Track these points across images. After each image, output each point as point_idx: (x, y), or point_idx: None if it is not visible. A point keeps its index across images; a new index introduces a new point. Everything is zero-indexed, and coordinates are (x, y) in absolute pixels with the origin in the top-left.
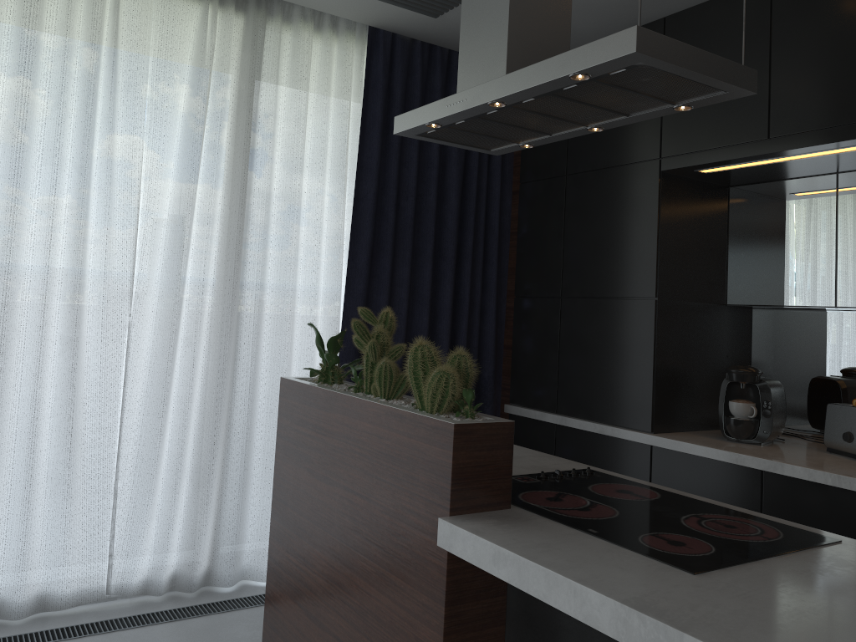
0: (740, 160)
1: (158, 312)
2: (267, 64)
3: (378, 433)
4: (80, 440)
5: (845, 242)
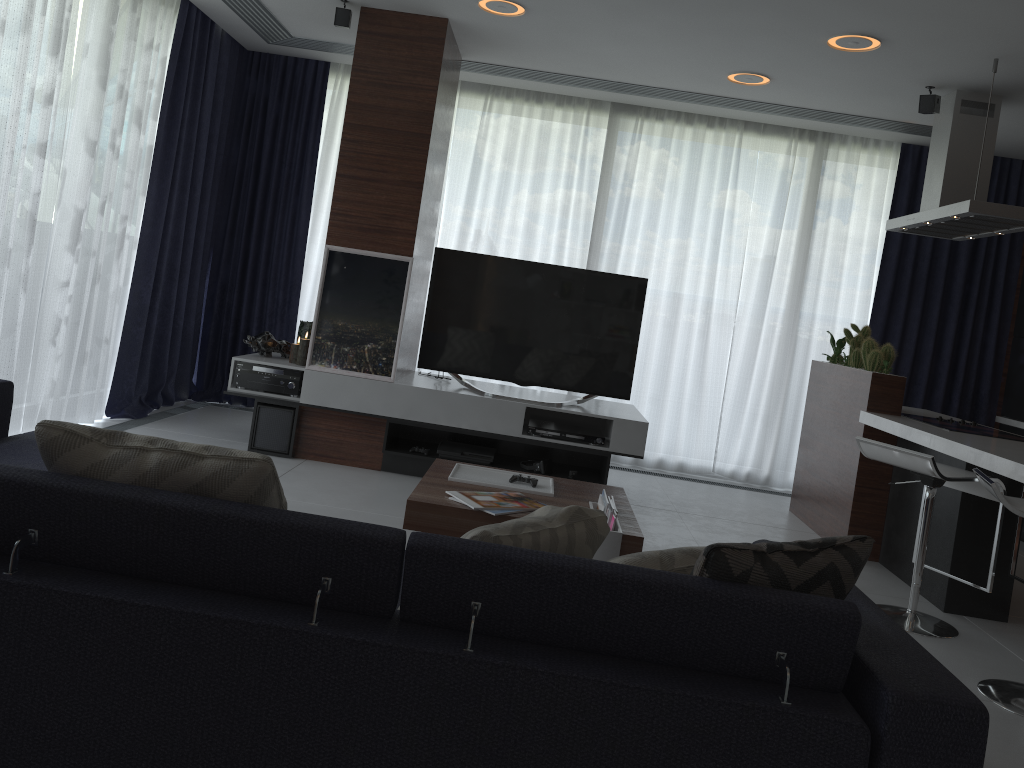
0: None
1: (749, 322)
2: (827, 173)
3: (847, 381)
4: (704, 387)
5: None
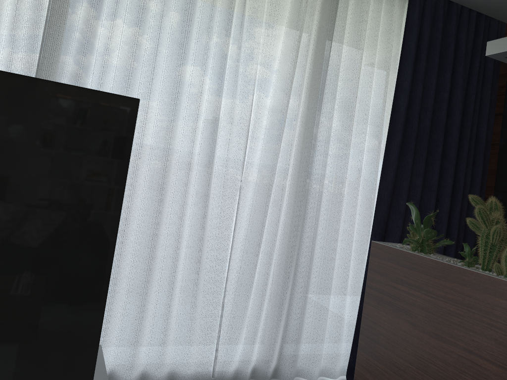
0: None
1: (257, 180)
2: (339, 9)
3: None
4: (203, 266)
5: None
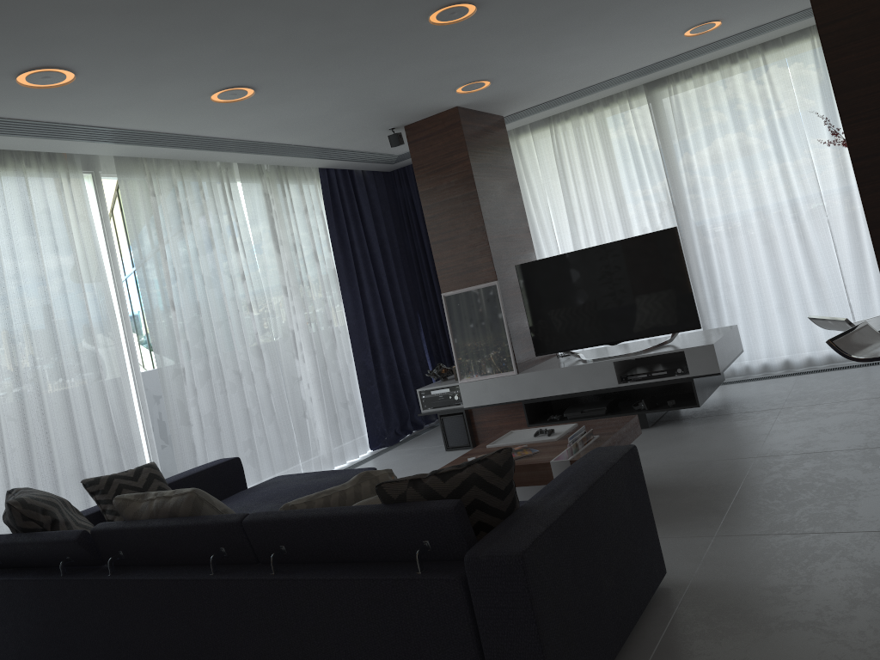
0: None
1: (842, 210)
2: None
3: None
4: (822, 282)
5: None
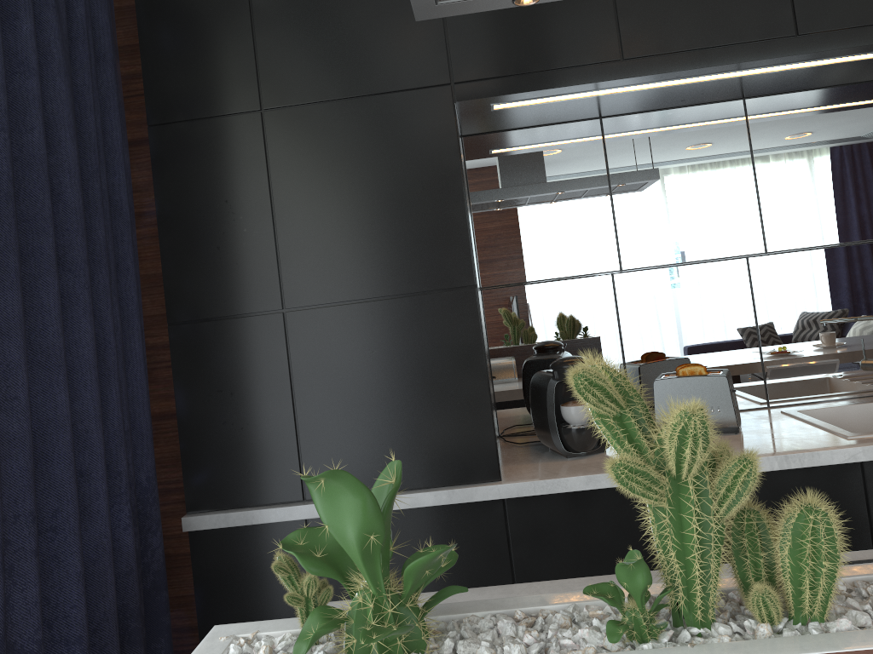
0: (576, 88)
1: None
2: None
3: None
4: None
5: (621, 196)
